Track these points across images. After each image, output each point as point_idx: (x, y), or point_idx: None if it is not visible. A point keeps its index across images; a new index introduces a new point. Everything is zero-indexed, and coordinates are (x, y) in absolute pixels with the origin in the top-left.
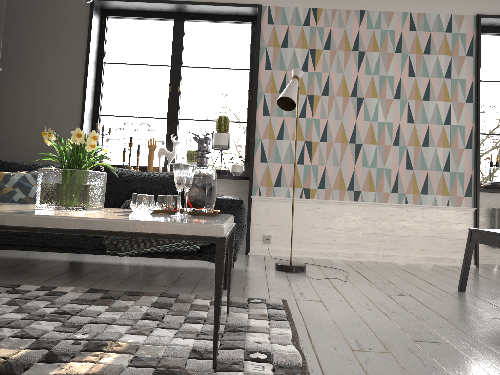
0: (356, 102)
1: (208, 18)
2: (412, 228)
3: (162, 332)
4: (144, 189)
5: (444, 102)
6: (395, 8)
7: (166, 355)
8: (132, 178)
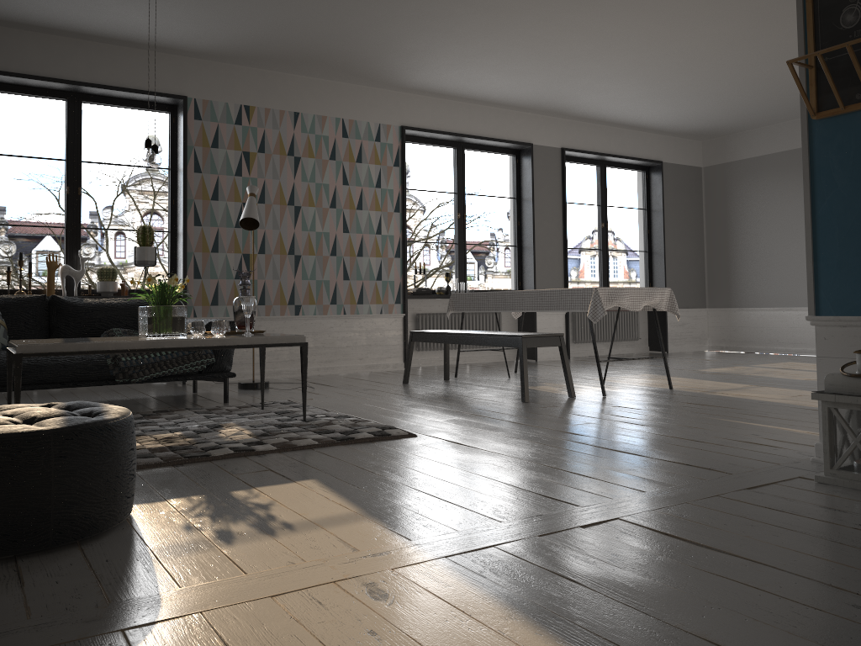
0: (294, 211)
1: (114, 103)
2: (351, 338)
3: (240, 419)
4: (110, 318)
5: (375, 212)
6: (328, 113)
7: (267, 422)
8: (92, 307)
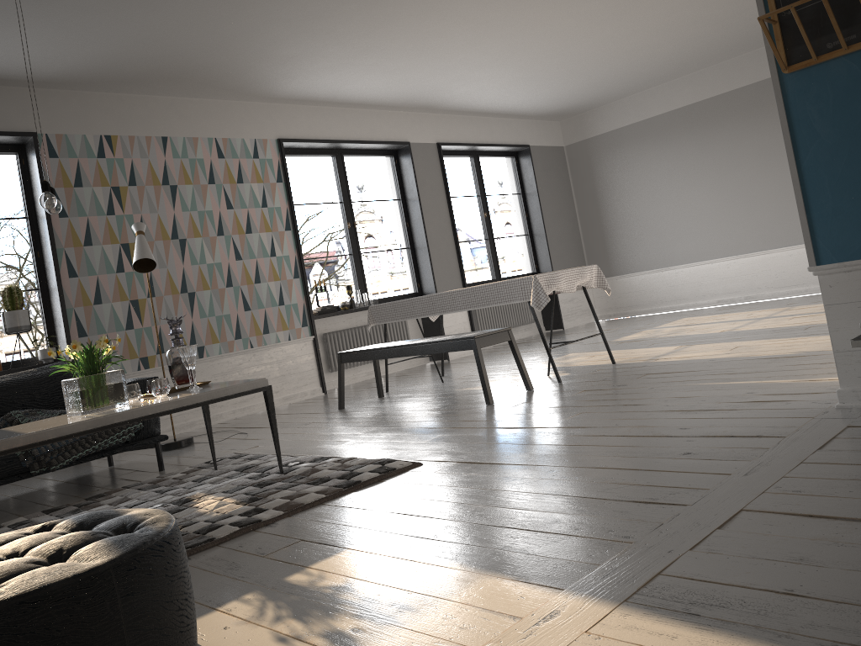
0: (179, 245)
1: None
2: (263, 372)
3: (203, 486)
4: (1, 400)
5: (266, 233)
6: (199, 133)
7: (240, 484)
8: None
